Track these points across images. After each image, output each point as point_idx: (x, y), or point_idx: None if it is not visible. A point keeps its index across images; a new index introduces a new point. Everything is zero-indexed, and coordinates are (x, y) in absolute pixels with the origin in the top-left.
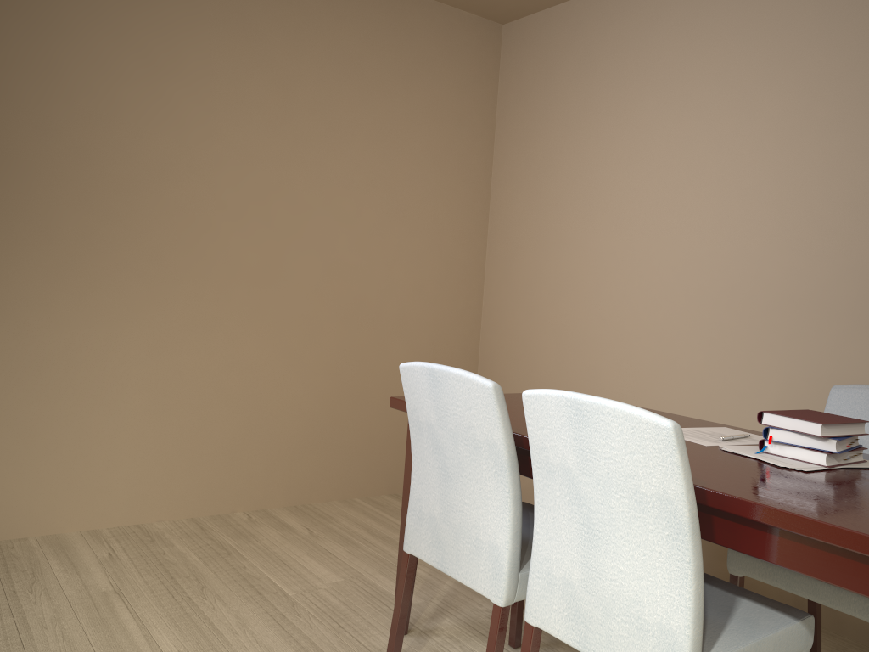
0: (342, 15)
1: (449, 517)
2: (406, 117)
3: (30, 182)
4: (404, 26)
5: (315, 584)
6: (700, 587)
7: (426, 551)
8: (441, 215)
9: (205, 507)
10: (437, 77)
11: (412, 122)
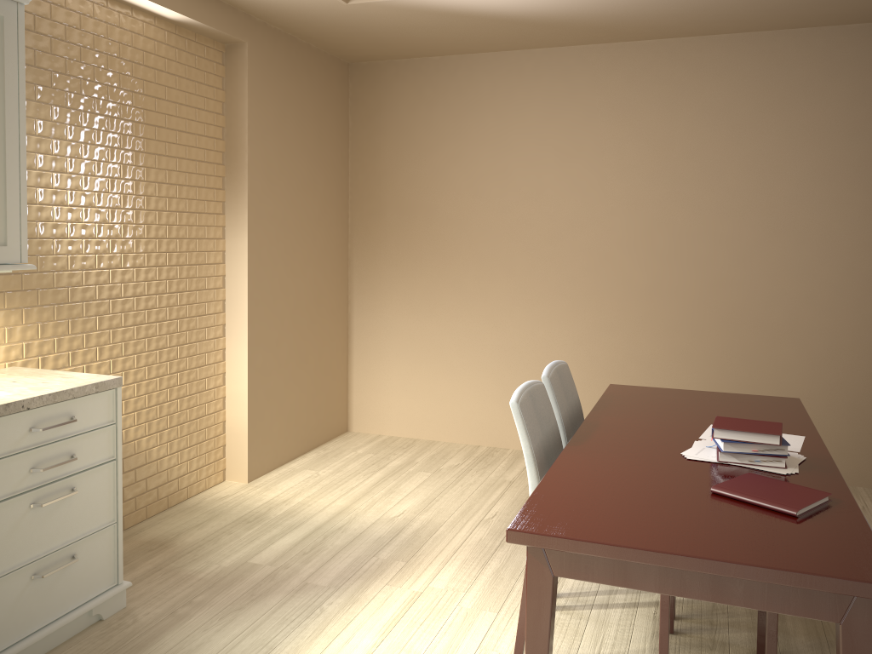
0: (709, 75)
1: None
2: (783, 143)
3: (498, 242)
4: (775, 63)
5: None
6: None
7: None
8: (834, 226)
9: None
10: (819, 98)
11: (791, 146)
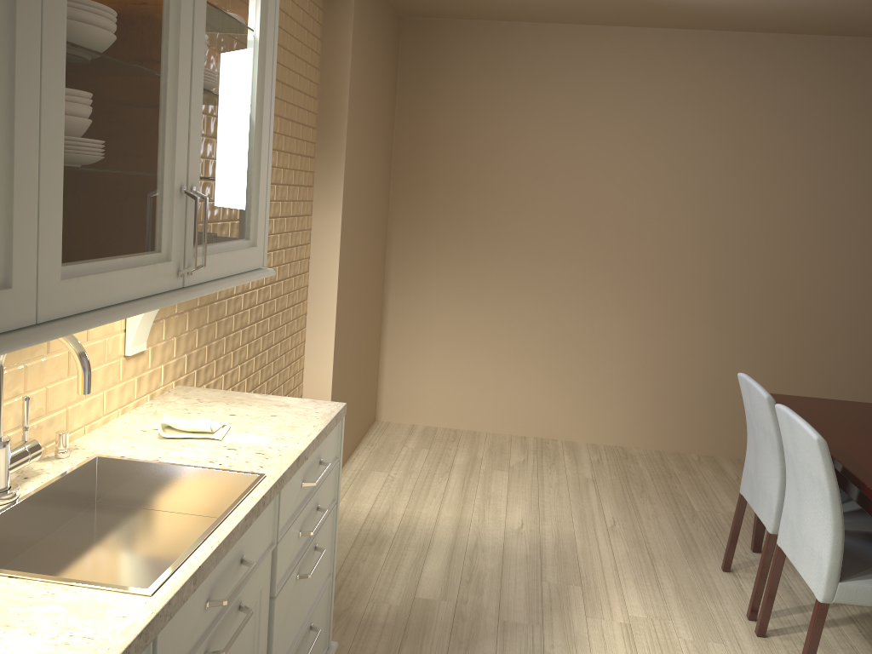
0: (791, 74)
1: (756, 475)
2: (856, 149)
3: (560, 227)
4: (856, 70)
5: (717, 509)
6: (838, 536)
7: (747, 494)
8: None
9: (668, 445)
10: None
11: (863, 153)
